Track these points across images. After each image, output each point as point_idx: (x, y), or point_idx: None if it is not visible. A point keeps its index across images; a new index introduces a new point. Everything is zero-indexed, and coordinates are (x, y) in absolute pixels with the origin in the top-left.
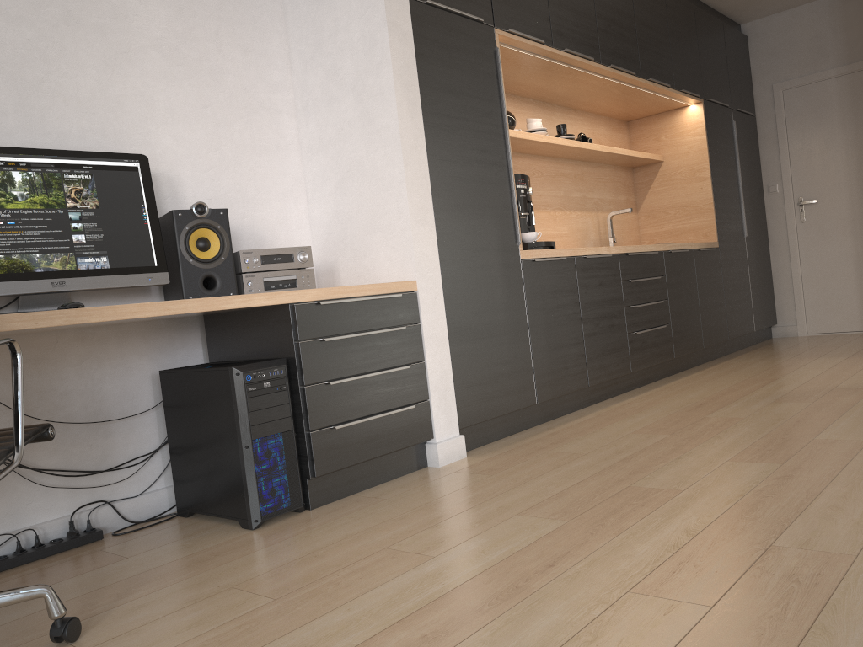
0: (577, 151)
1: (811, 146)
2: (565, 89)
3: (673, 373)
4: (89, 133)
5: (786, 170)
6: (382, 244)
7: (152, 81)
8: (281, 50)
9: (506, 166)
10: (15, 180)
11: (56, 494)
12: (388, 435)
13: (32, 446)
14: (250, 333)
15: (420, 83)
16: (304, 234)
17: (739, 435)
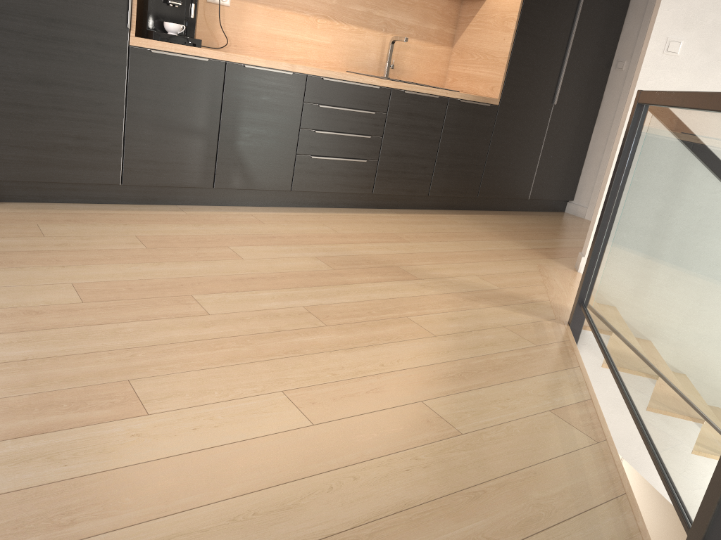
0: None
1: None
2: None
3: (374, 207)
4: None
5: (639, 49)
6: None
7: None
8: None
9: None
10: None
11: None
12: None
13: None
14: None
15: None
16: None
17: (175, 269)
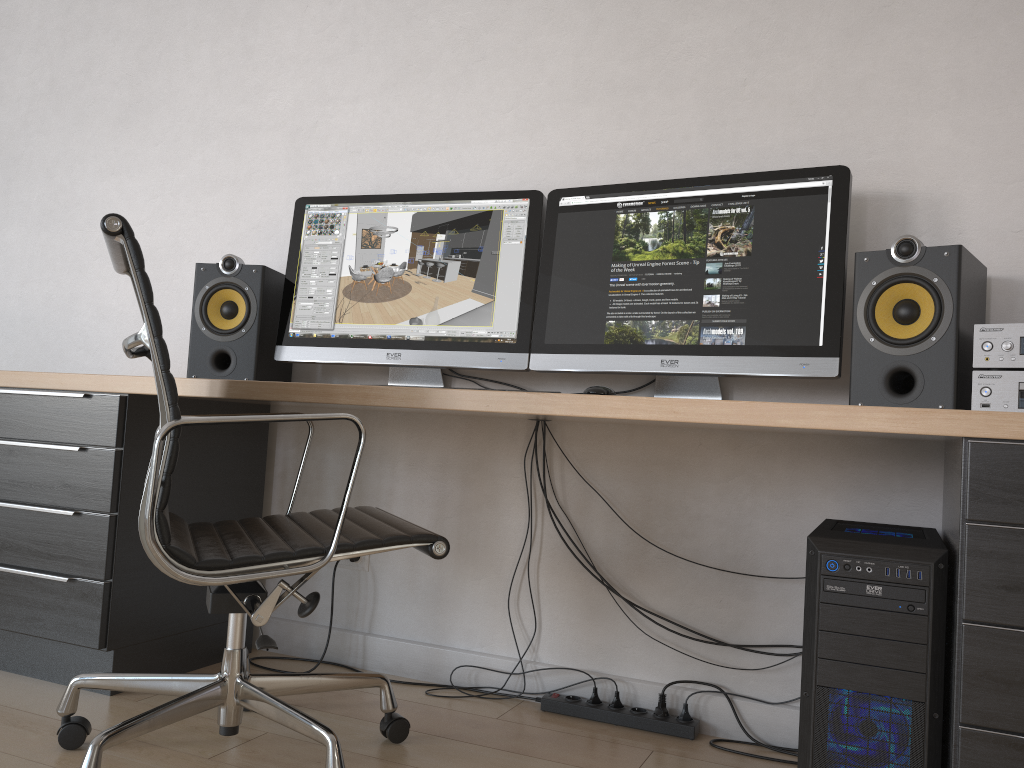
0: None
1: None
2: None
3: None
4: (800, 146)
5: None
6: None
7: (928, 40)
8: None
9: None
10: (650, 224)
11: (661, 650)
12: None
13: (643, 575)
14: (951, 486)
15: None
16: None
17: None
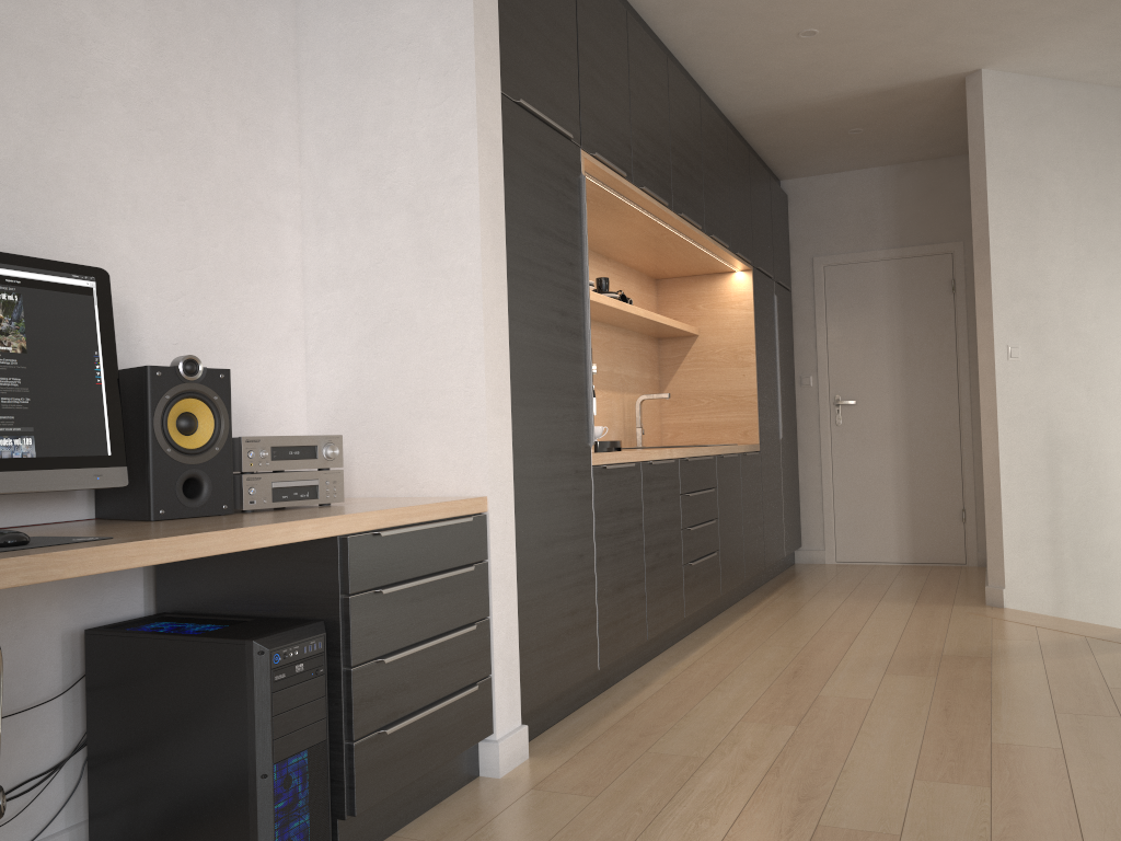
0: (618, 314)
1: (852, 336)
2: (613, 233)
3: (716, 614)
4: (5, 220)
5: (823, 361)
6: (433, 437)
7: (109, 148)
8: (290, 130)
9: (583, 336)
10: None
11: None
12: (444, 735)
13: None
14: (252, 572)
15: (506, 213)
16: (298, 406)
17: (890, 730)
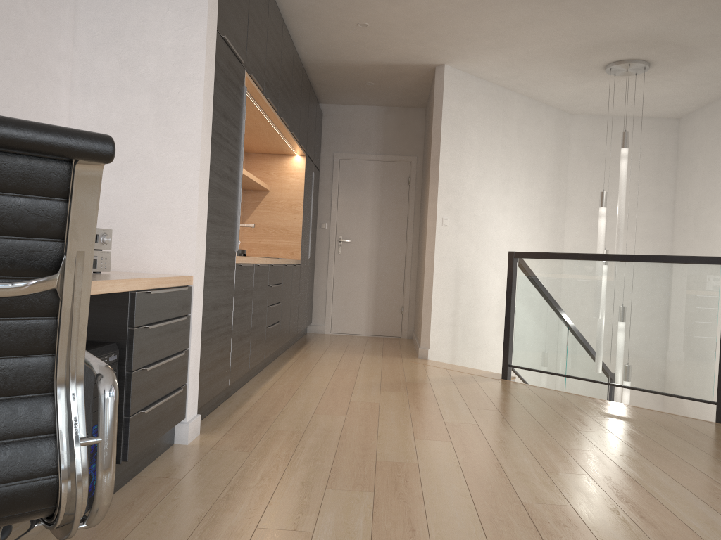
0: None
1: (352, 202)
2: None
3: (274, 359)
4: None
5: (334, 215)
6: (159, 236)
7: None
8: (69, 23)
9: (238, 185)
10: None
11: None
12: (166, 416)
13: None
14: None
15: (213, 104)
16: None
17: (394, 417)
